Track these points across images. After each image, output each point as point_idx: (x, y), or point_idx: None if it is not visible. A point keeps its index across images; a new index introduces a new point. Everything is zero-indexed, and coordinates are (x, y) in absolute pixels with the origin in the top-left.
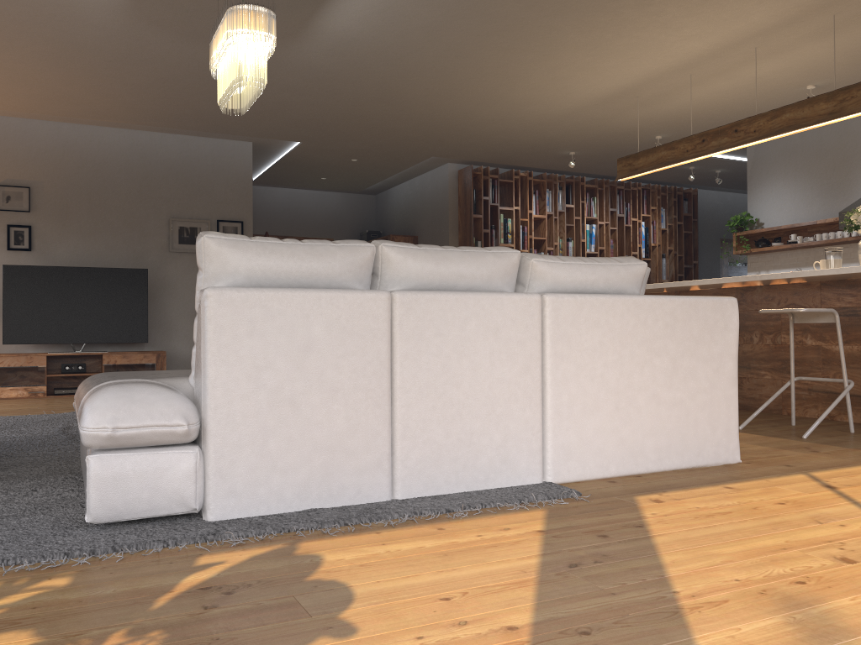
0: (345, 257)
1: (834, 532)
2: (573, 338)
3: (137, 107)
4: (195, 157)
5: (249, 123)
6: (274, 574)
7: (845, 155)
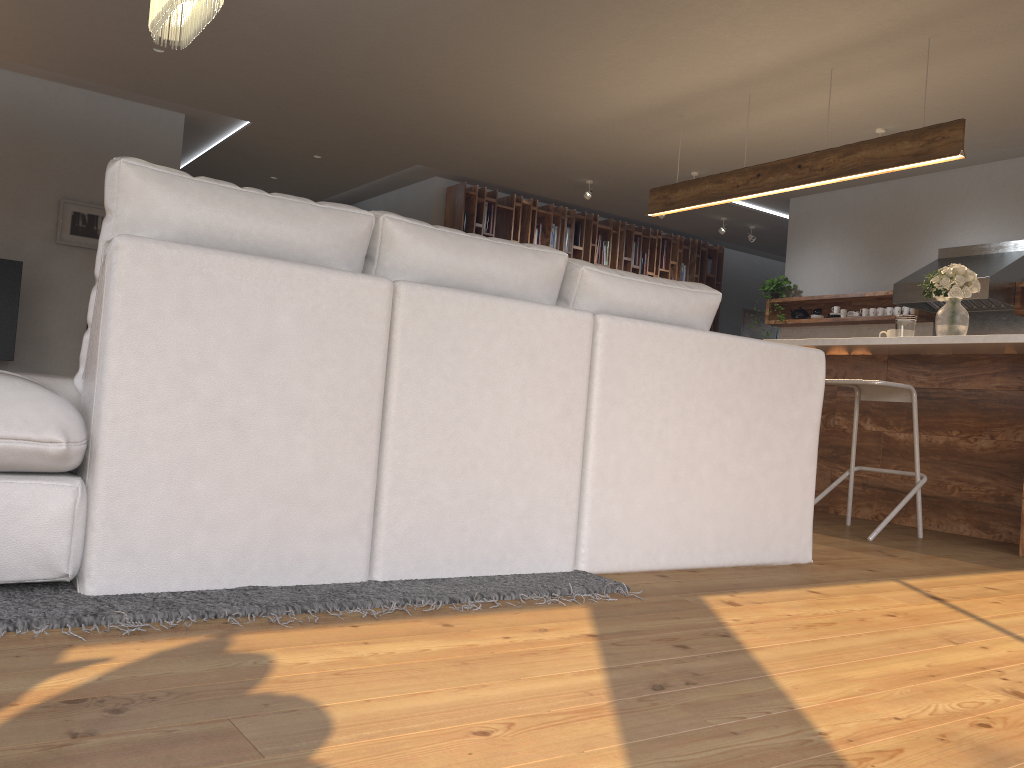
0: (331, 224)
1: (980, 655)
2: (629, 378)
3: (29, 40)
4: (105, 123)
5: (184, 85)
6: (195, 681)
7: (902, 220)
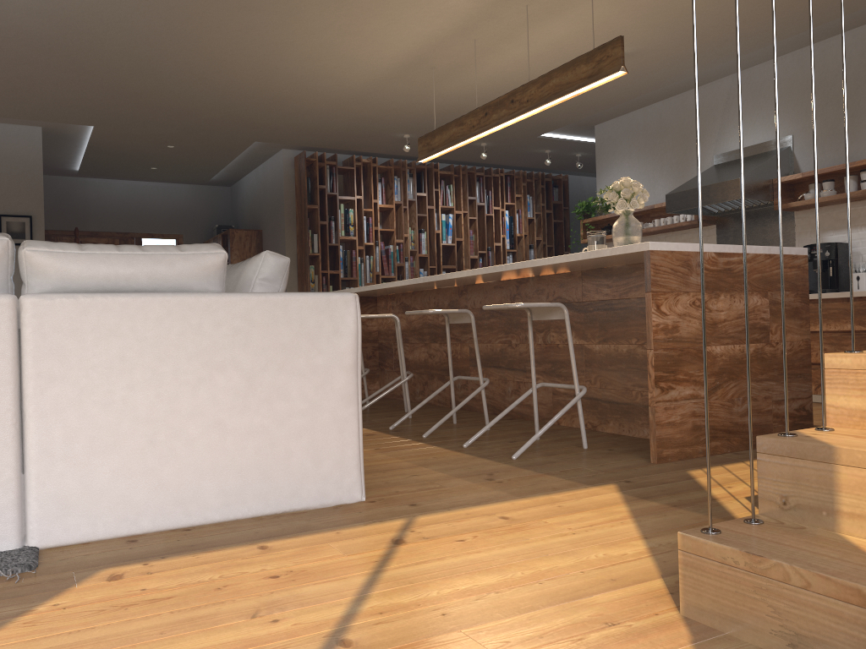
0: None
1: (238, 636)
2: (73, 352)
3: None
4: None
5: (13, 104)
6: None
7: (683, 133)
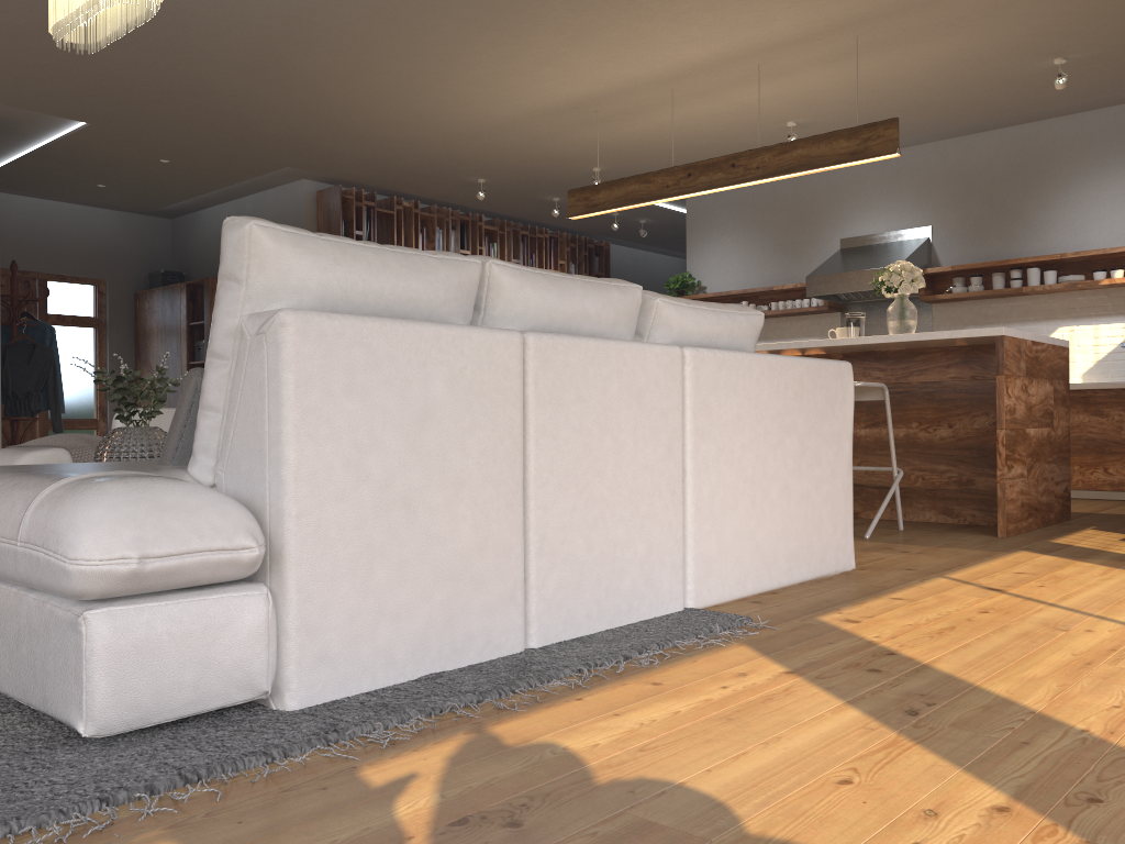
0: (450, 276)
1: (1096, 639)
2: (713, 408)
3: None
4: None
5: (10, 82)
6: (532, 781)
7: (802, 211)
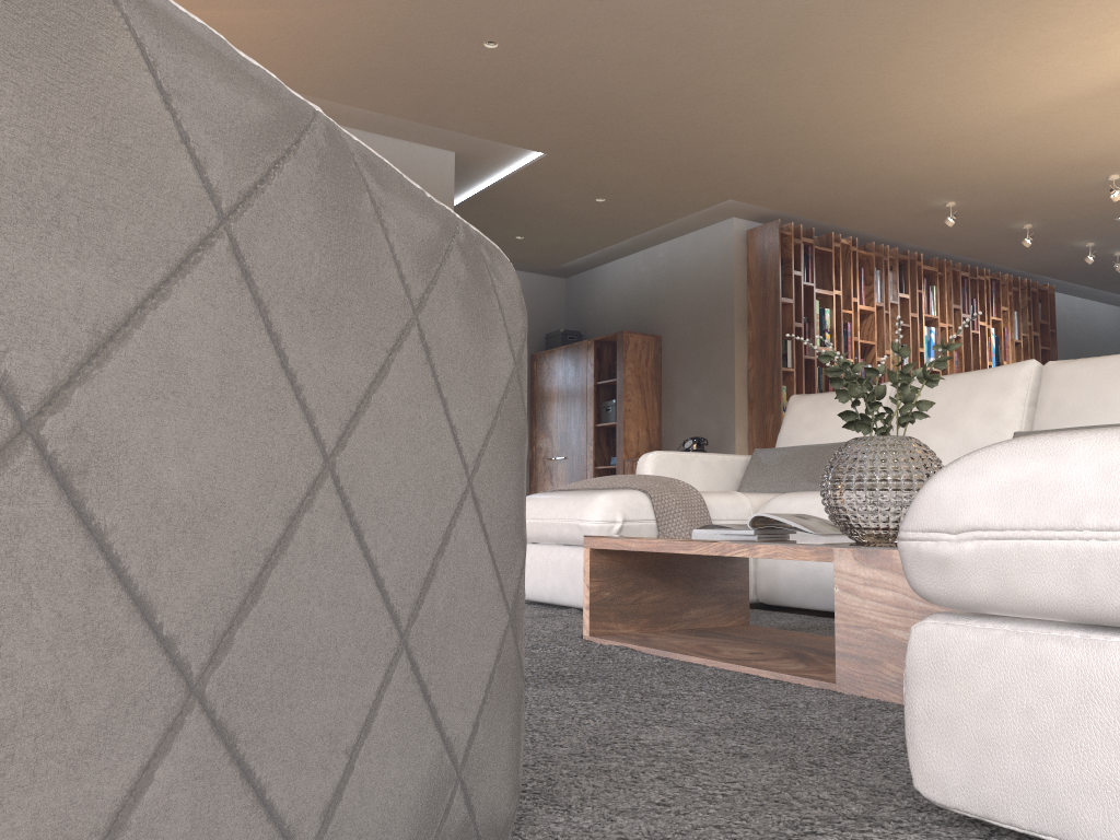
0: None
1: None
2: None
3: (316, 46)
4: None
5: (490, 102)
6: None
7: None
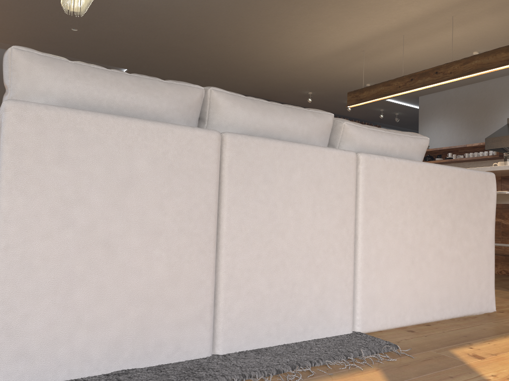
0: (173, 94)
1: None
2: (381, 195)
3: (4, 28)
4: None
5: (90, 50)
6: None
7: (484, 104)
